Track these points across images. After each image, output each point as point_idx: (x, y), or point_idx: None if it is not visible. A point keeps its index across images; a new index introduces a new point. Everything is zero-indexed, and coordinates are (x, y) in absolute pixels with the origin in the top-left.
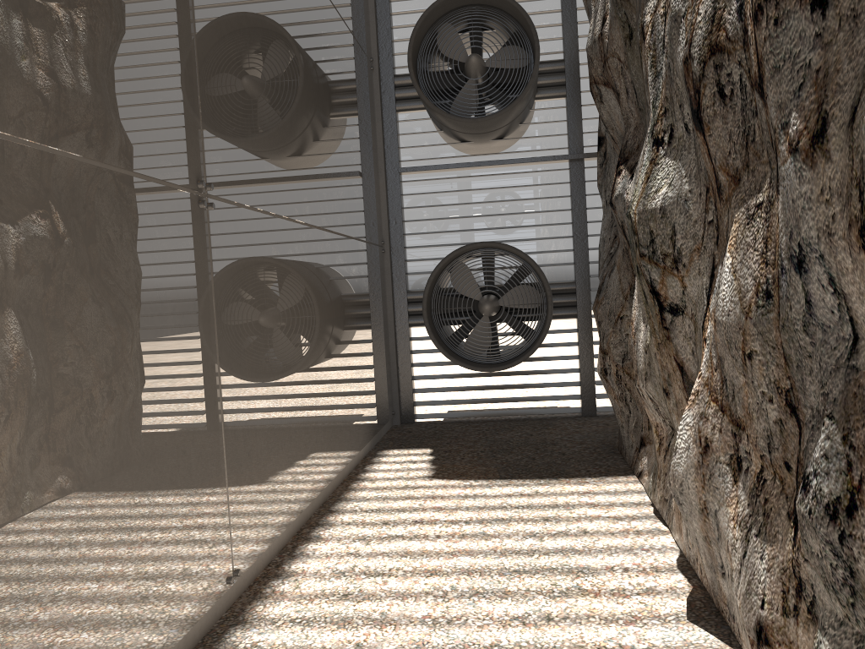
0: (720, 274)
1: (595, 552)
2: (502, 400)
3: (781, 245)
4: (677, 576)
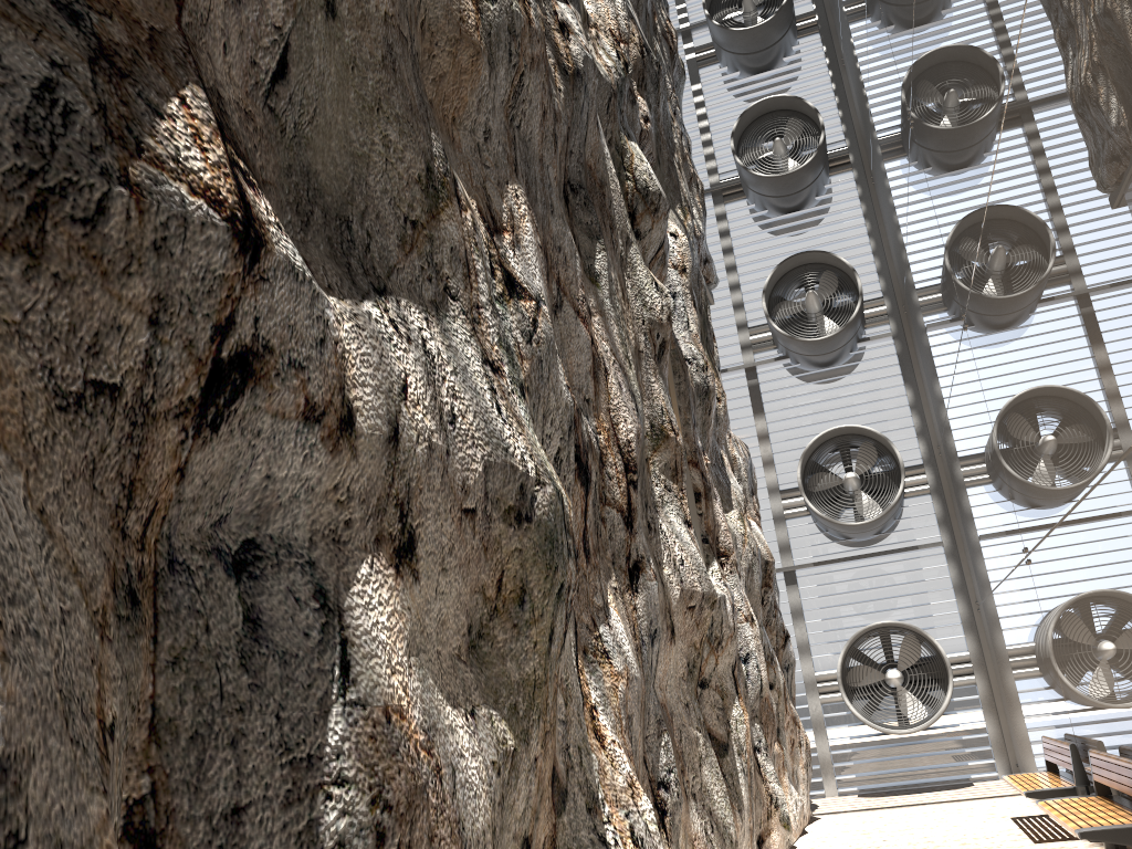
0: (613, 634)
1: None
2: None
3: (641, 625)
4: None
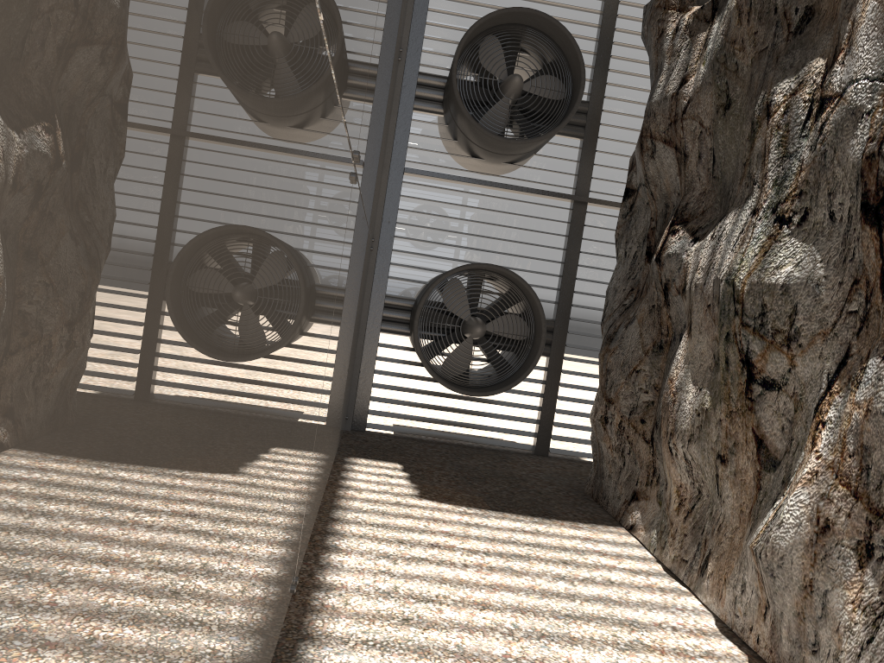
0: (881, 367)
1: (634, 605)
2: (459, 424)
3: None
4: (727, 642)
